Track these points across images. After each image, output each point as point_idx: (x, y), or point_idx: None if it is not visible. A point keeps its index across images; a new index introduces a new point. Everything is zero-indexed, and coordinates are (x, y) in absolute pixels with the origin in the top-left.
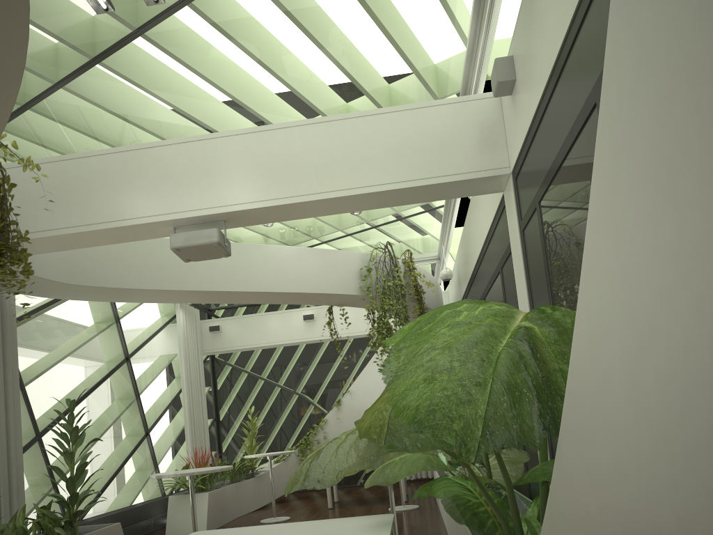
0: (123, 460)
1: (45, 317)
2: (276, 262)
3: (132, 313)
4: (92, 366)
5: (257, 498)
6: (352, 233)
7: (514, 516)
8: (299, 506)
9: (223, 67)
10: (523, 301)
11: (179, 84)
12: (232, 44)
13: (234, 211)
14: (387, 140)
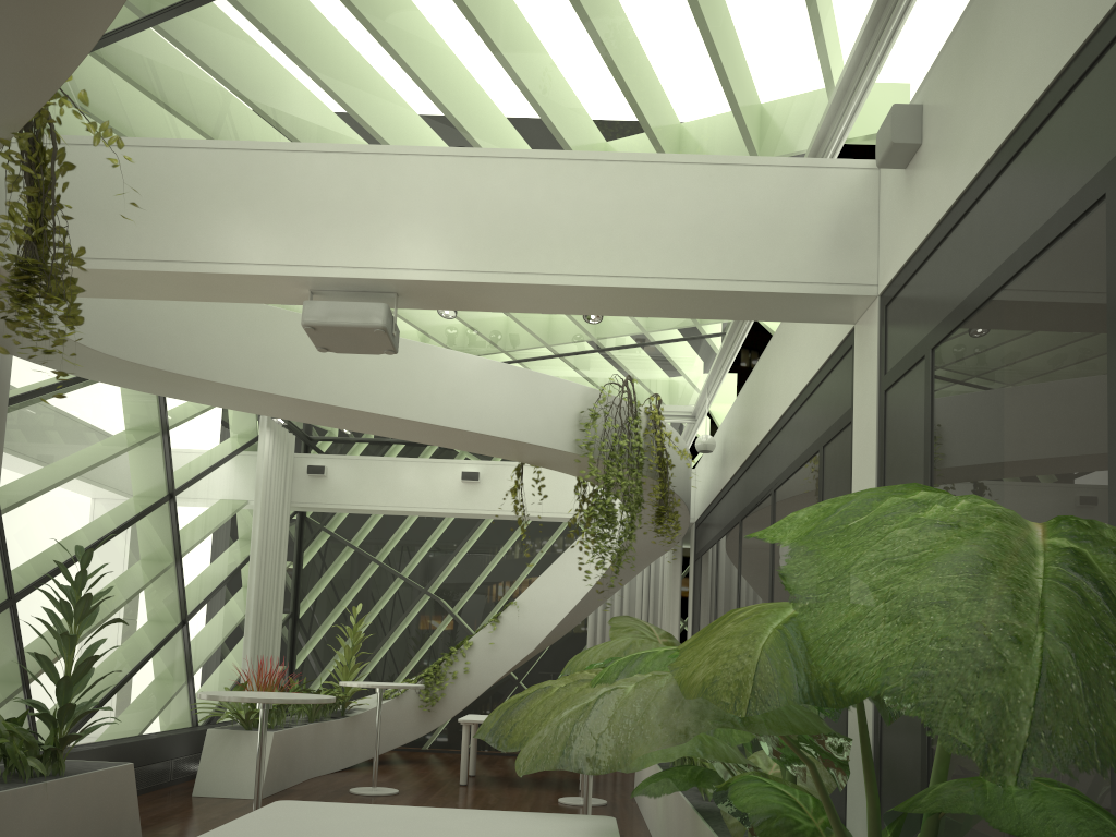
0: (141, 659)
1: (52, 405)
2: (450, 379)
3: (190, 424)
4: (114, 499)
5: (346, 752)
6: (567, 354)
7: None
8: (411, 773)
9: (434, 41)
10: None
11: (354, 56)
12: (458, 4)
13: (418, 280)
14: (687, 208)
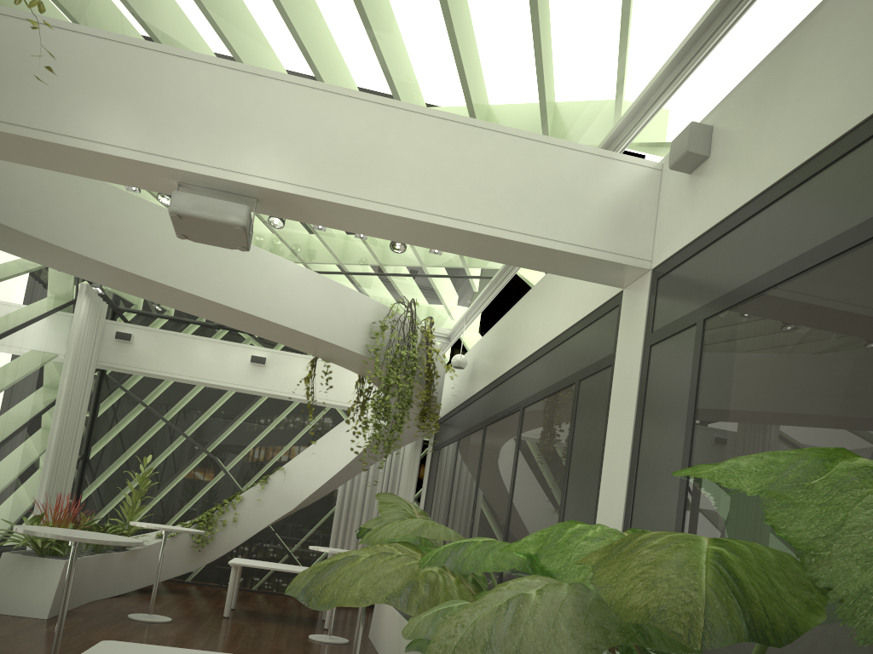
0: None
1: None
2: (271, 279)
3: (16, 281)
4: None
5: (123, 580)
6: (358, 273)
7: None
8: (180, 603)
9: None
10: (621, 433)
11: None
12: None
13: (280, 191)
14: (513, 172)
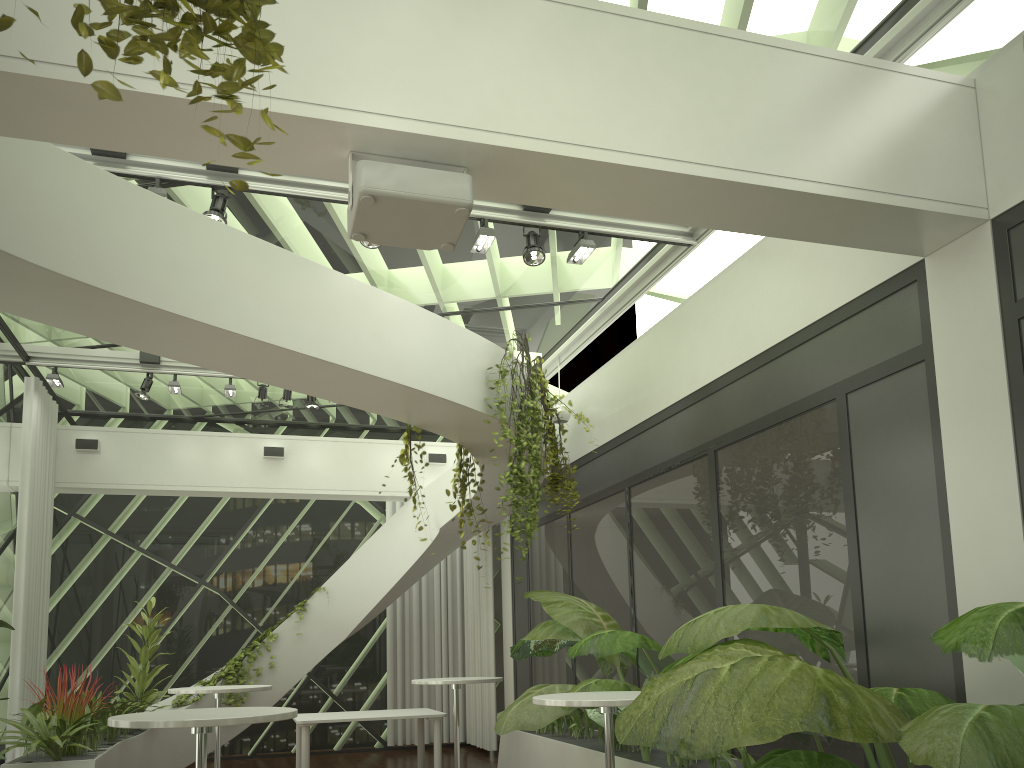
0: None
1: None
2: (371, 319)
3: None
4: None
5: None
6: None
7: None
8: None
9: None
10: (983, 445)
11: None
12: None
13: (513, 149)
14: (805, 102)
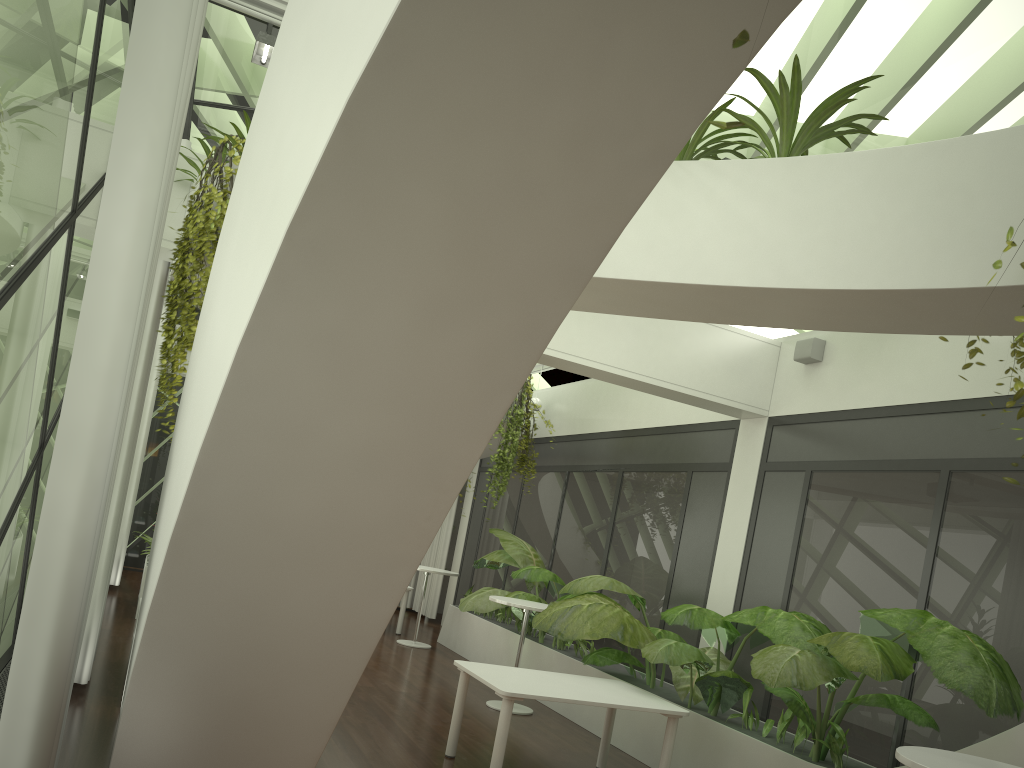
0: None
1: None
2: None
3: None
4: None
5: None
6: None
7: (825, 719)
8: None
9: None
10: (737, 524)
11: None
12: None
13: (546, 354)
14: (690, 345)
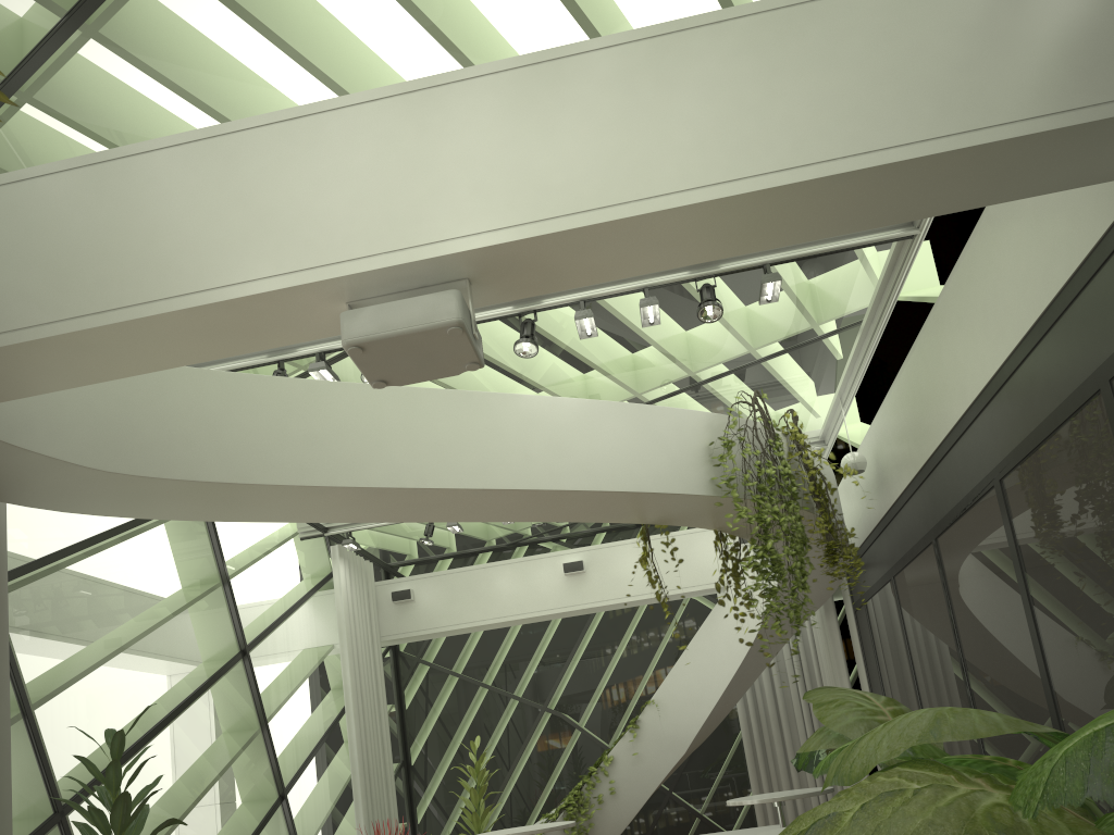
0: None
1: (80, 568)
2: (545, 431)
3: (253, 568)
4: (175, 667)
5: None
6: (664, 396)
7: None
8: None
9: None
10: None
11: (353, 0)
12: None
13: (497, 245)
14: (871, 50)
